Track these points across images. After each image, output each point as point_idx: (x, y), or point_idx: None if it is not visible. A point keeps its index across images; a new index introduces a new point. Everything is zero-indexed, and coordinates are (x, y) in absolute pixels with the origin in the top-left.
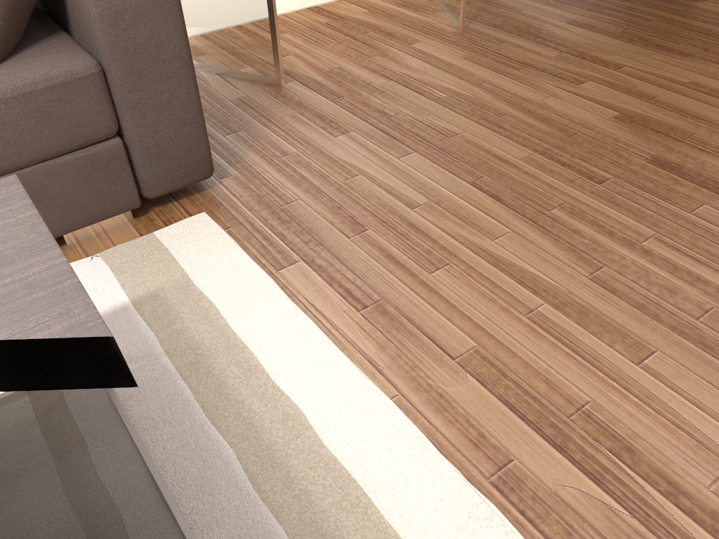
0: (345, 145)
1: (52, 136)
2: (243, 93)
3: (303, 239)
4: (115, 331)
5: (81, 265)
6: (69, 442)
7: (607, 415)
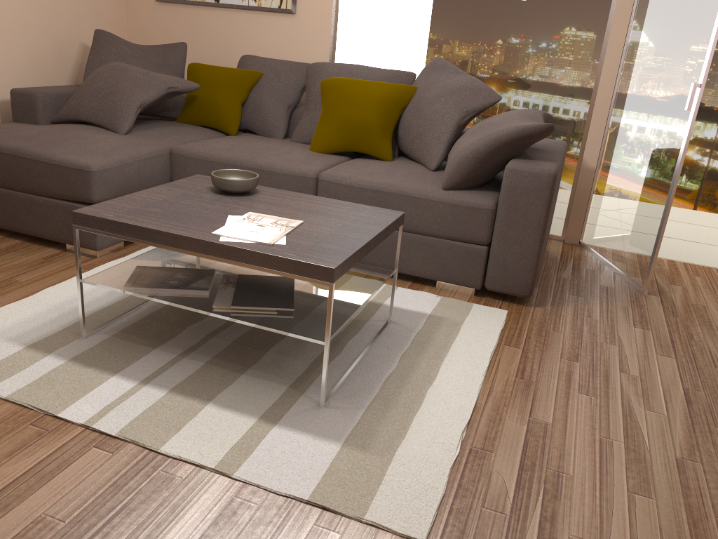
0: (633, 332)
1: (455, 228)
2: (614, 286)
3: (536, 344)
4: (410, 317)
5: (429, 295)
6: (341, 296)
7: (568, 483)
